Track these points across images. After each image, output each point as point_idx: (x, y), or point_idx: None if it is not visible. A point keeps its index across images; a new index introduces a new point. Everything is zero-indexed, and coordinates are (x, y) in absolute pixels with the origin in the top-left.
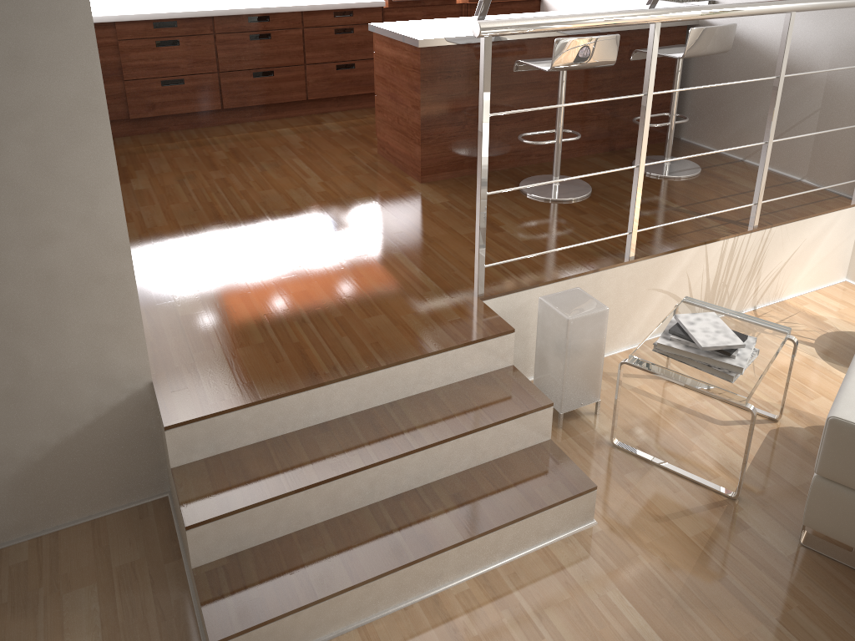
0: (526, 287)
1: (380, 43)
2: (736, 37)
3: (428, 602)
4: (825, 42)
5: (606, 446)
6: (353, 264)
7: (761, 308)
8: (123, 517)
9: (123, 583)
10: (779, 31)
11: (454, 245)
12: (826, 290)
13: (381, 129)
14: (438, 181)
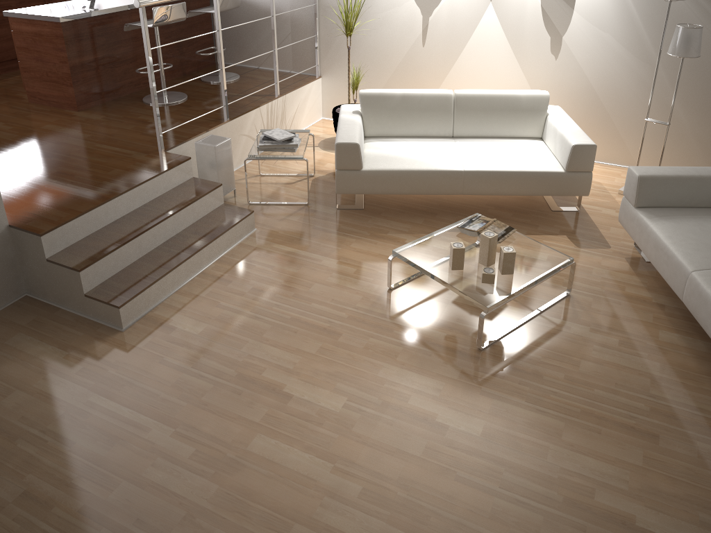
0: (184, 141)
1: (18, 24)
2: None
3: (200, 275)
4: None
5: (246, 205)
6: (75, 155)
7: None
8: (8, 310)
9: (37, 326)
10: None
11: (129, 134)
12: (315, 124)
13: (29, 84)
14: (89, 108)
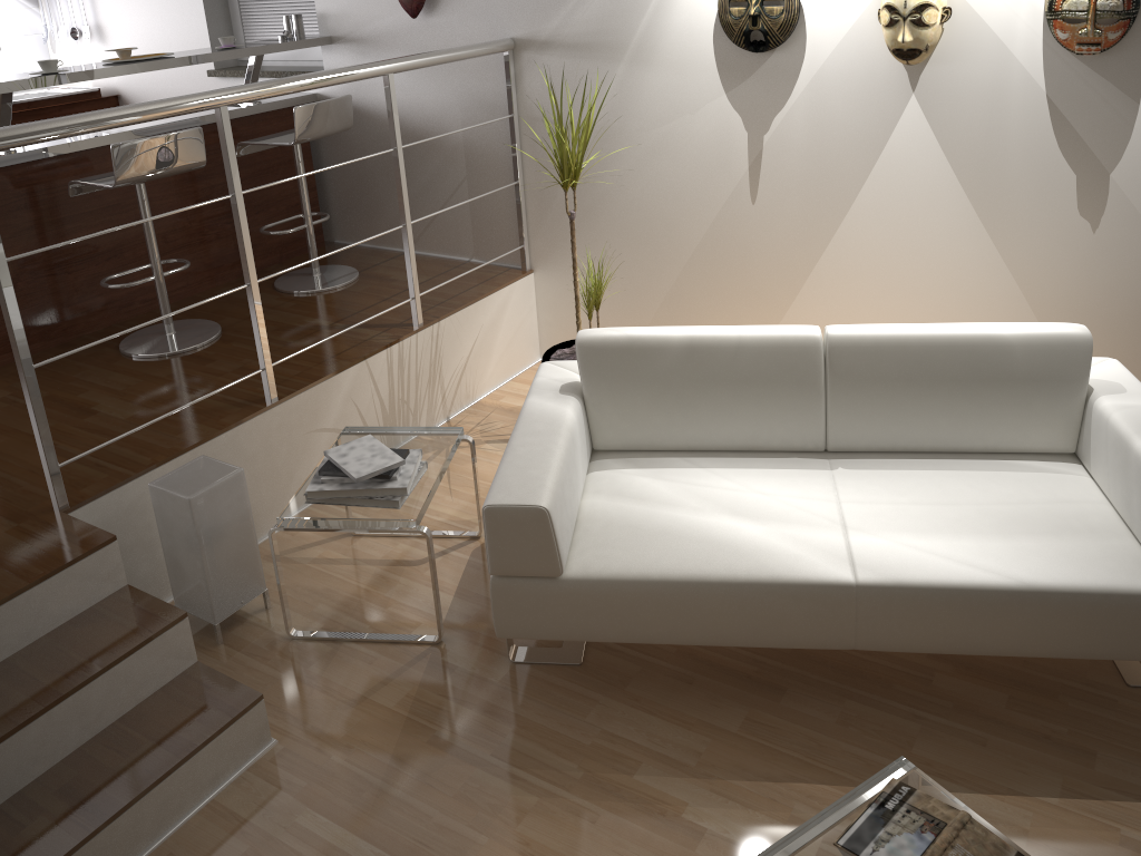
0: (132, 476)
1: None
2: (362, 110)
3: None
4: (451, 103)
5: (283, 643)
6: None
7: (455, 417)
8: None
9: None
10: (404, 96)
11: (22, 452)
12: (522, 376)
13: None
14: None
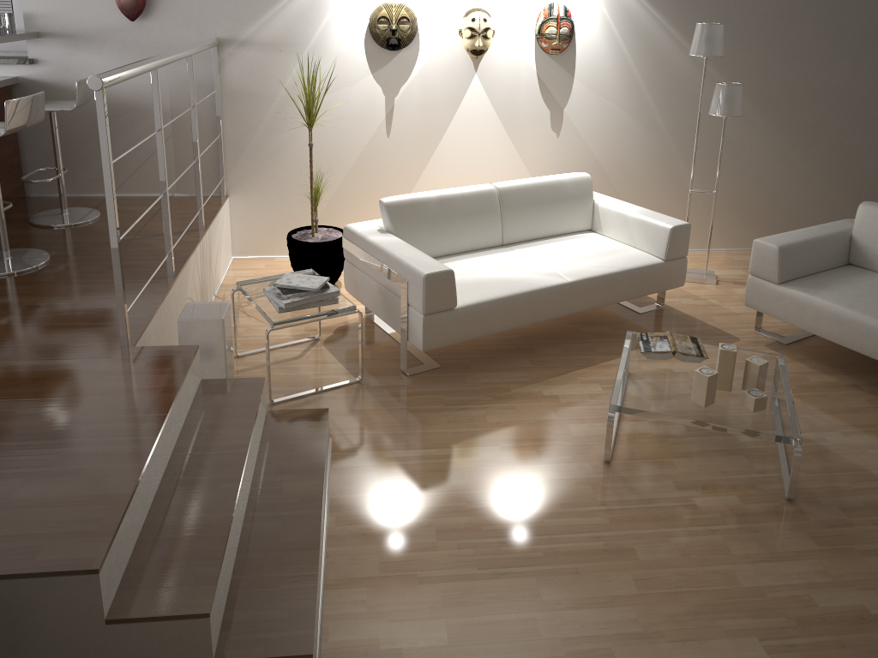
0: (148, 323)
1: None
2: (69, 89)
3: (331, 541)
4: (161, 82)
5: (271, 407)
6: None
7: (217, 293)
8: None
9: None
10: None
11: (21, 333)
12: (232, 267)
13: None
14: None
